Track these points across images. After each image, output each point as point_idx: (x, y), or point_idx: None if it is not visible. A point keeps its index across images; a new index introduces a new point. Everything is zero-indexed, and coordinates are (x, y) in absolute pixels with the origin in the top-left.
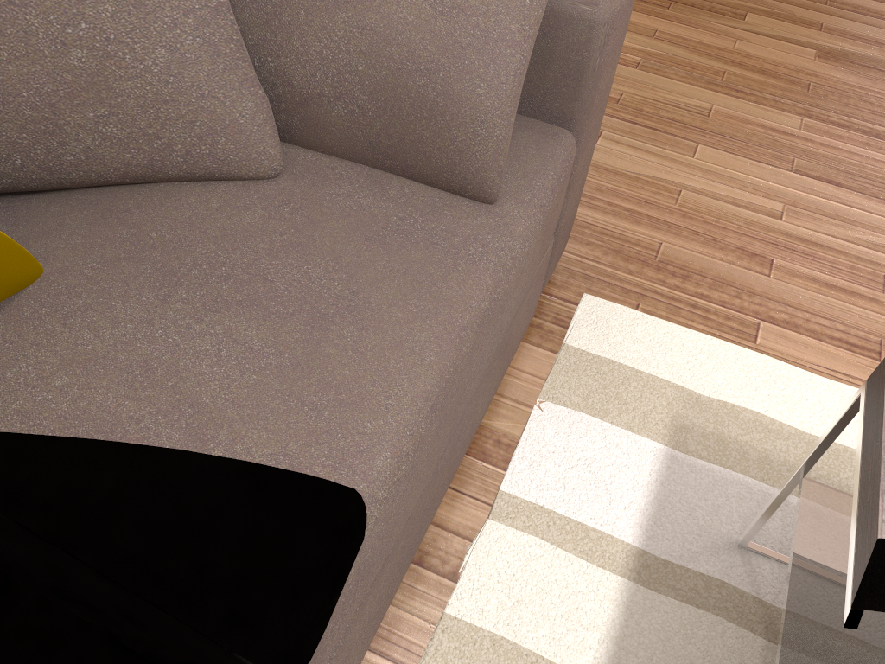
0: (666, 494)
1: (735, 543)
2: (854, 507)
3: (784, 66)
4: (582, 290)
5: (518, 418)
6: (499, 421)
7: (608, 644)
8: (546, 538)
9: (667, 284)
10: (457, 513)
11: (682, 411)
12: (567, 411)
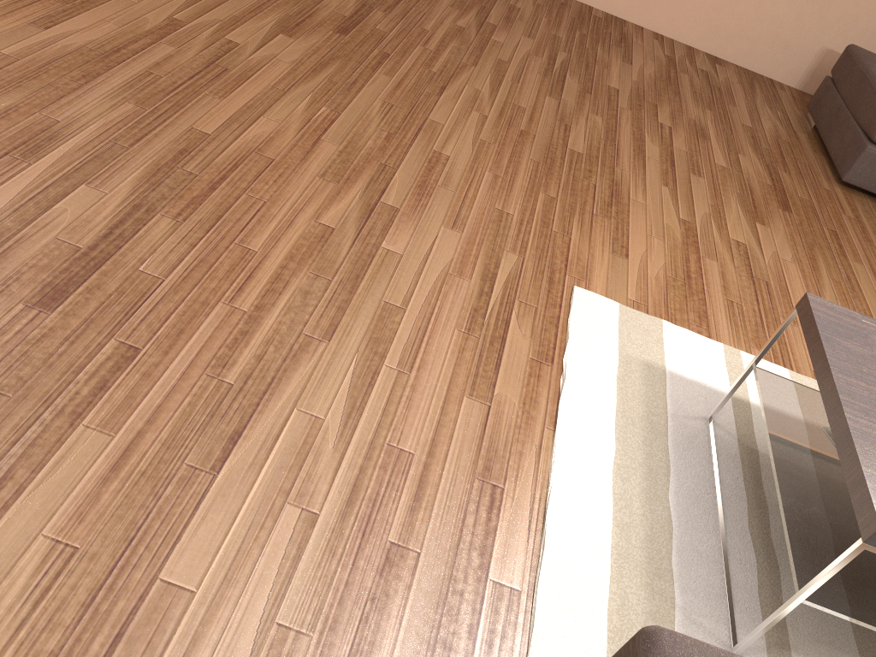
0: None
1: None
2: None
3: None
4: None
5: None
6: None
7: None
8: None
9: None
10: None
11: None
12: None
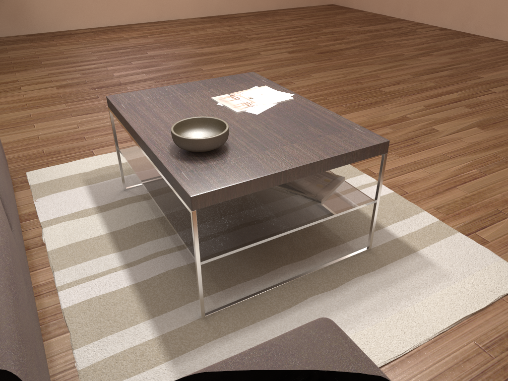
0: (95, 193)
1: (123, 190)
2: (119, 122)
3: (47, 94)
4: (25, 172)
5: (31, 206)
6: (25, 211)
7: (104, 225)
8: (66, 220)
9: (54, 157)
10: (30, 234)
11: (84, 177)
12: (47, 196)
